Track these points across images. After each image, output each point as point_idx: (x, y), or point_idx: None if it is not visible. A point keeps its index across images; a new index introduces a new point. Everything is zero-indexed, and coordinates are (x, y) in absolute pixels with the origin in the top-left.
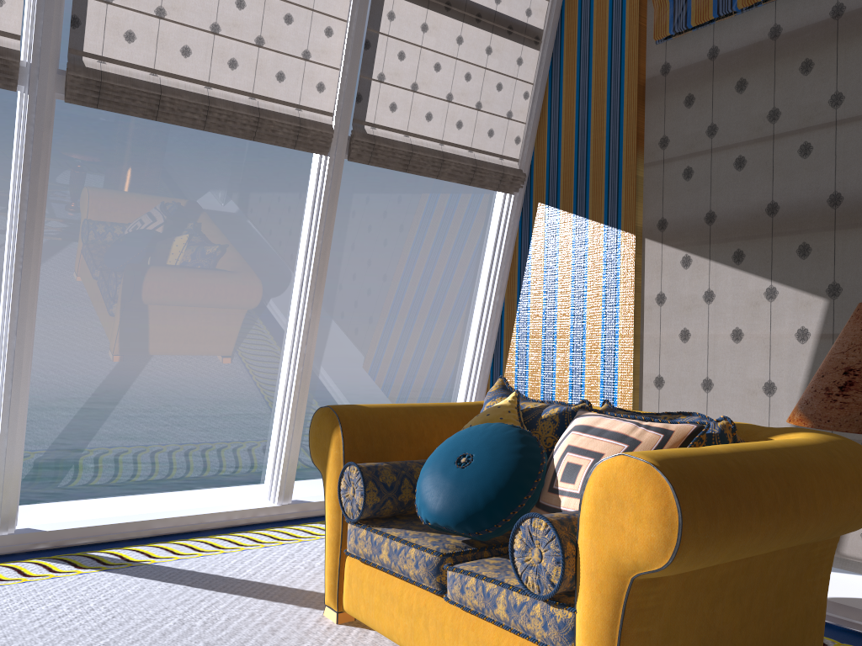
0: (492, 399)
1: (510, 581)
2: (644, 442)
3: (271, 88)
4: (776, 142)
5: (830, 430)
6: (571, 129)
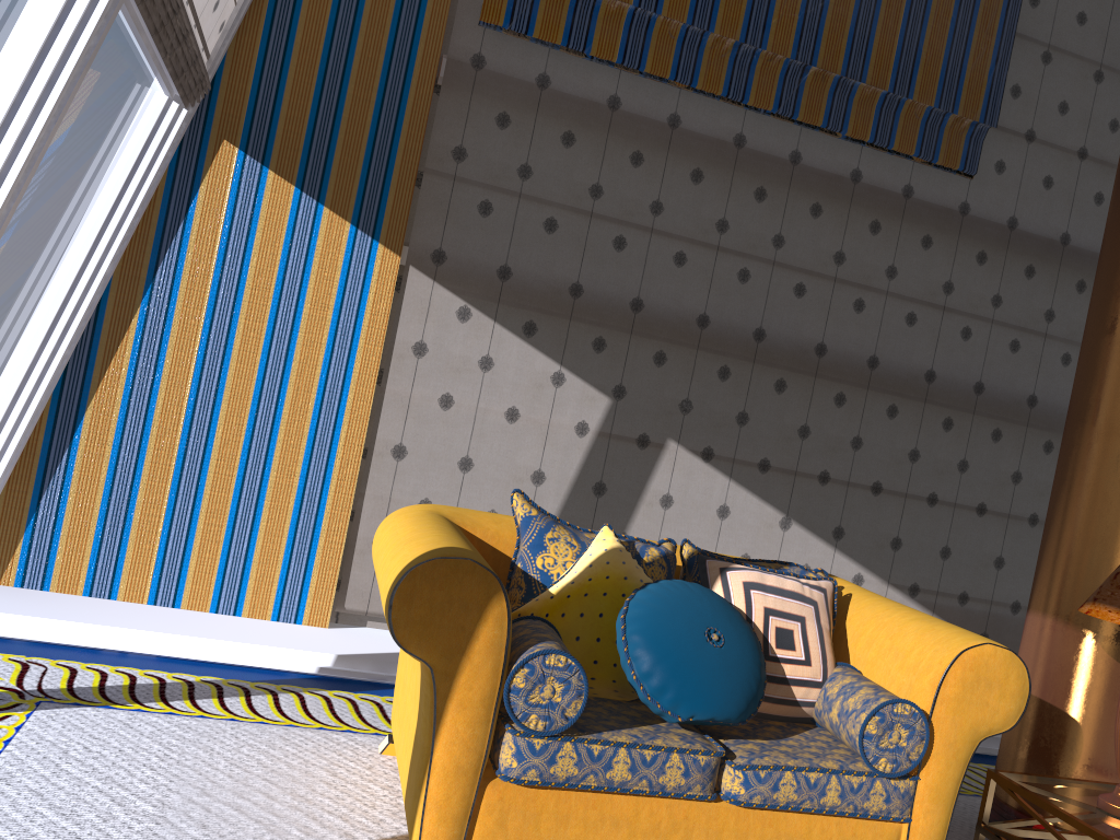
0: (552, 529)
1: (827, 765)
2: (818, 601)
3: None
4: (593, 221)
5: None
6: (312, 58)
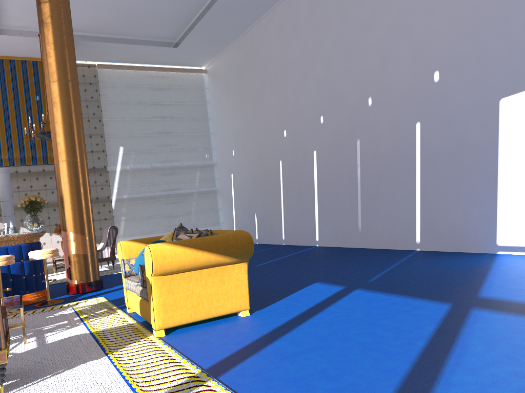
0: None
1: None
2: None
3: None
4: None
5: (60, 233)
6: None
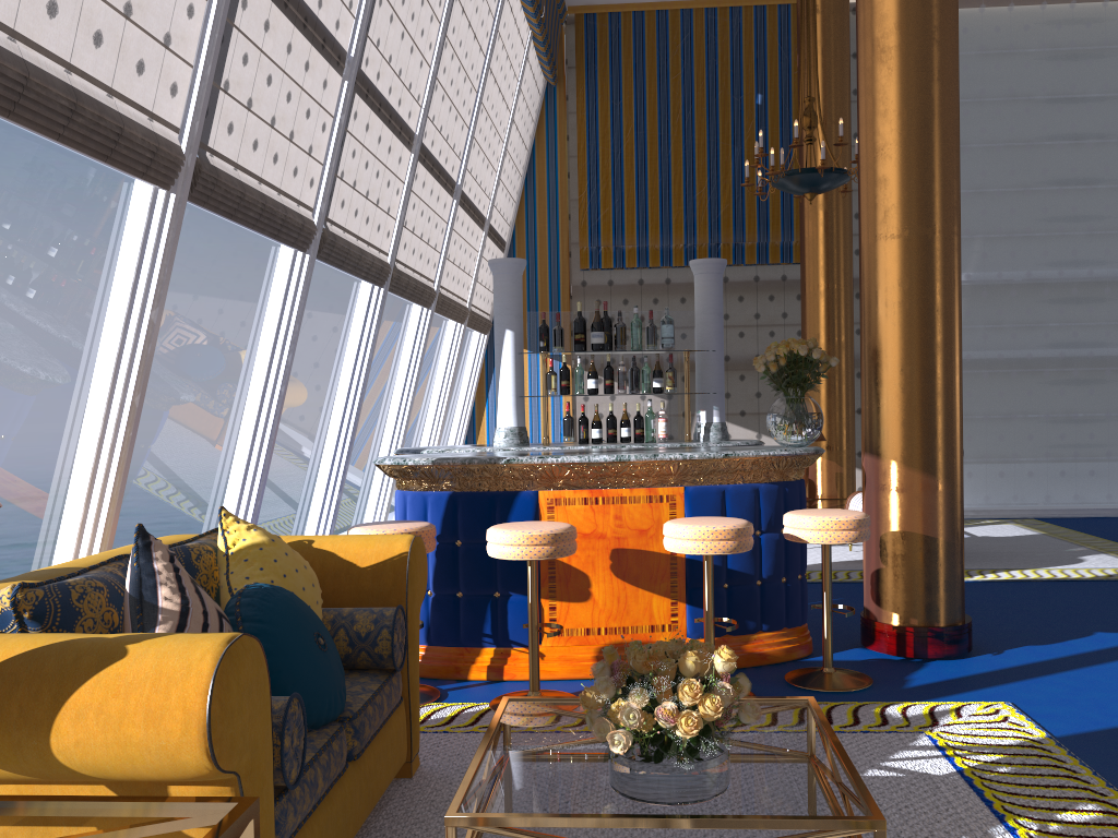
0: None
1: None
2: None
3: (461, 292)
4: None
5: None
6: (524, 302)
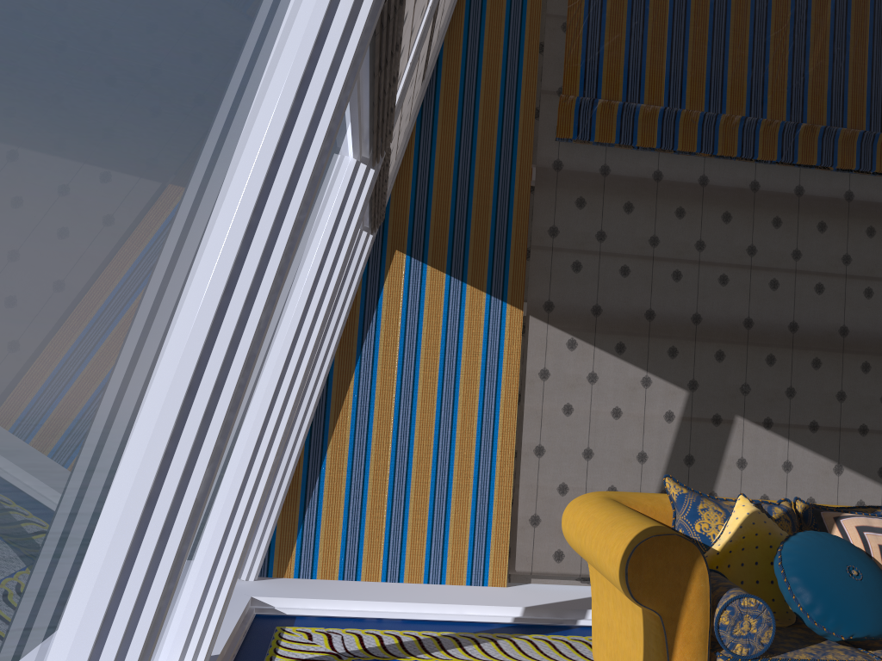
0: (701, 502)
1: None
2: None
3: None
4: (655, 263)
5: None
6: (447, 184)
